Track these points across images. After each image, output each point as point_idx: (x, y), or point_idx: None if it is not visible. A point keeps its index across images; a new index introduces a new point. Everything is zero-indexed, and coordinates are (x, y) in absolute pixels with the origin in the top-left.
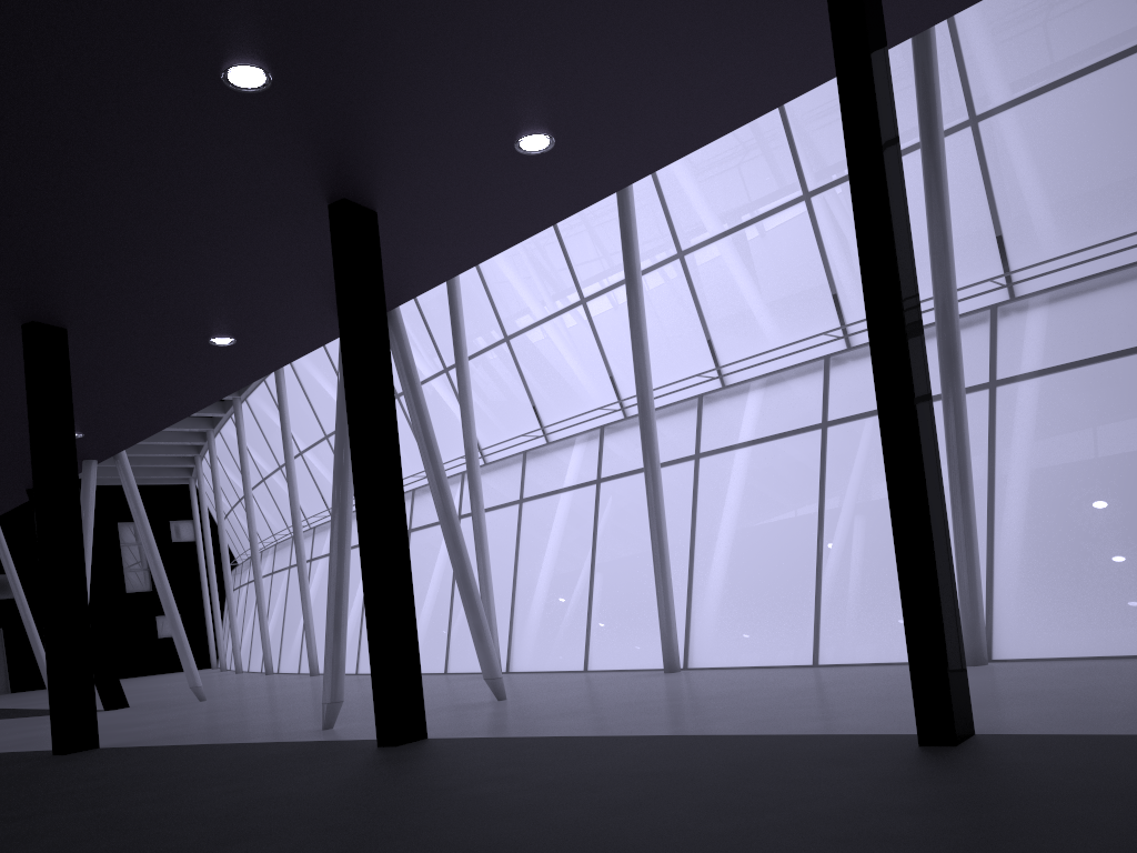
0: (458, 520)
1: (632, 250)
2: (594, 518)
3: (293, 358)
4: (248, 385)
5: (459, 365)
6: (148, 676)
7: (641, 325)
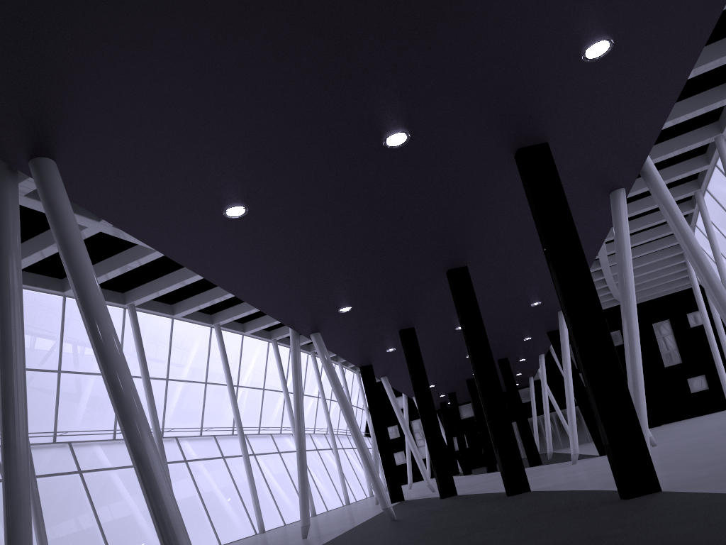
0: None
1: None
2: None
3: (609, 224)
4: (691, 216)
5: None
6: (685, 420)
7: None
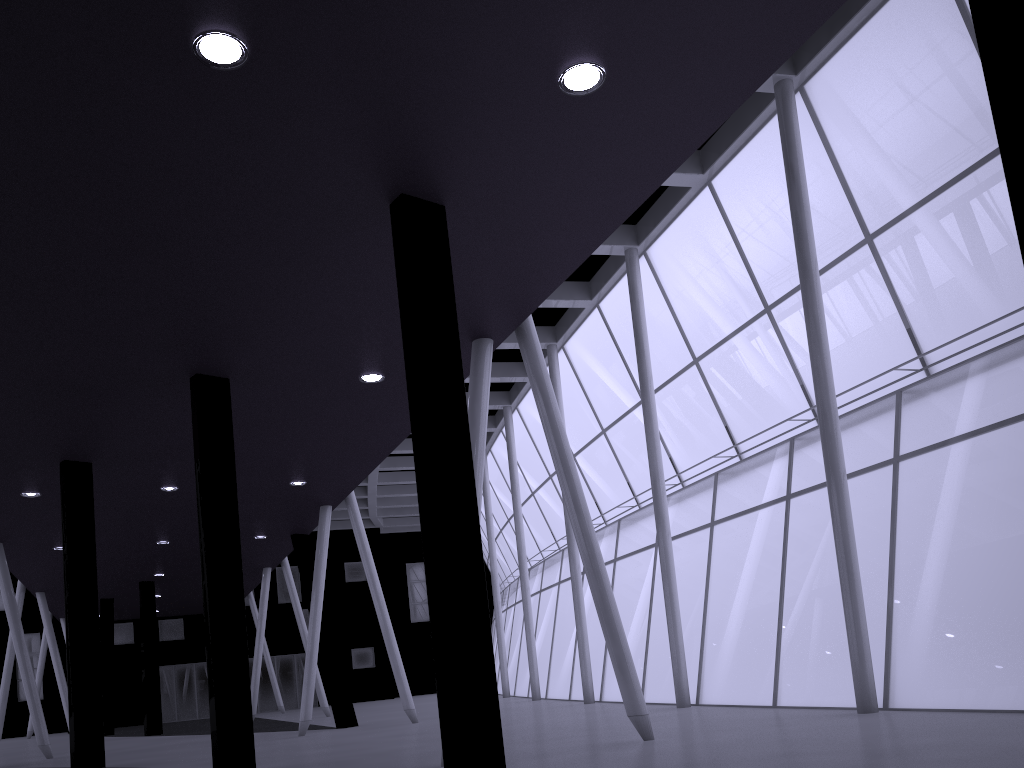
0: (595, 541)
1: (805, 239)
2: (783, 537)
3: None
4: (489, 437)
5: (643, 391)
6: (424, 695)
7: (817, 319)
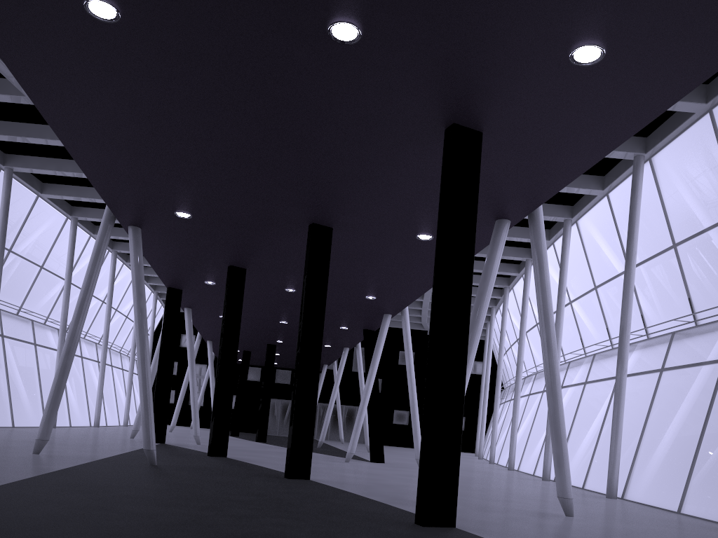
0: (557, 372)
1: None
2: (714, 389)
3: (476, 250)
4: (513, 279)
5: (626, 264)
6: None
7: None
